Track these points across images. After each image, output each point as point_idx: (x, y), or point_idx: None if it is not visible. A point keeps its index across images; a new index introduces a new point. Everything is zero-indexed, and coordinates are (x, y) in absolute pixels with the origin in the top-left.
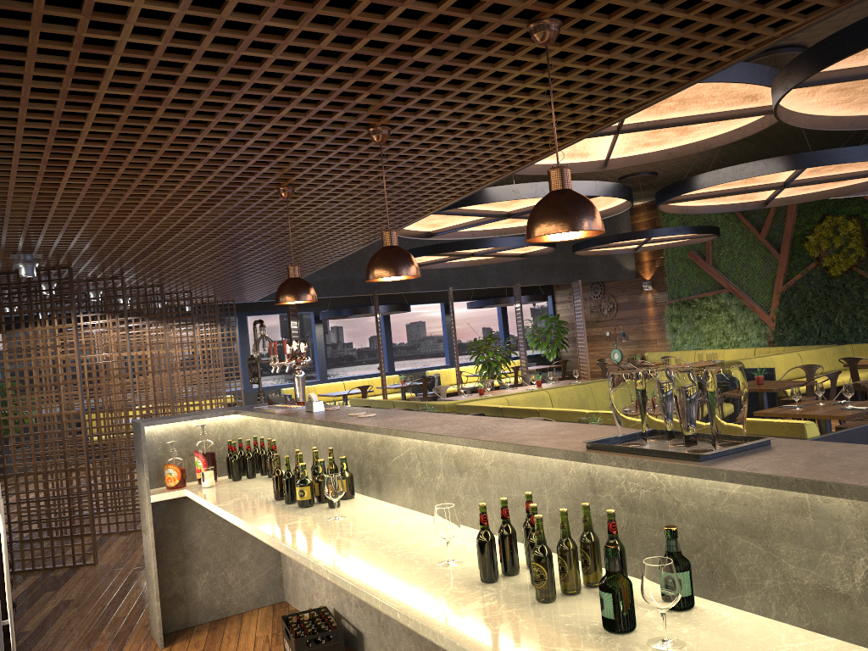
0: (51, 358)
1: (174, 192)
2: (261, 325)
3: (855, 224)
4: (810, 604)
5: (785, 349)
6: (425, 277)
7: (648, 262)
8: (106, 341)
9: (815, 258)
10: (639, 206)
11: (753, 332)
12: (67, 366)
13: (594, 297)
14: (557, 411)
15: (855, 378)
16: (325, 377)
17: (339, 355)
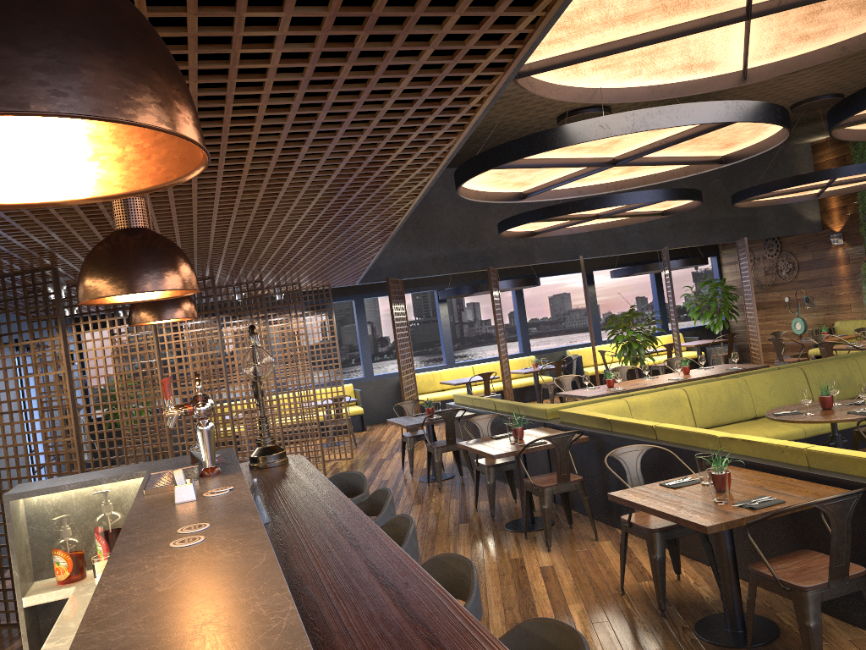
0: (80, 369)
1: None
2: (251, 332)
3: None
4: None
5: None
6: (553, 246)
7: (836, 209)
8: (159, 343)
9: None
10: (823, 141)
11: None
12: (58, 386)
13: (769, 255)
14: (678, 431)
15: None
16: (453, 361)
17: (477, 333)
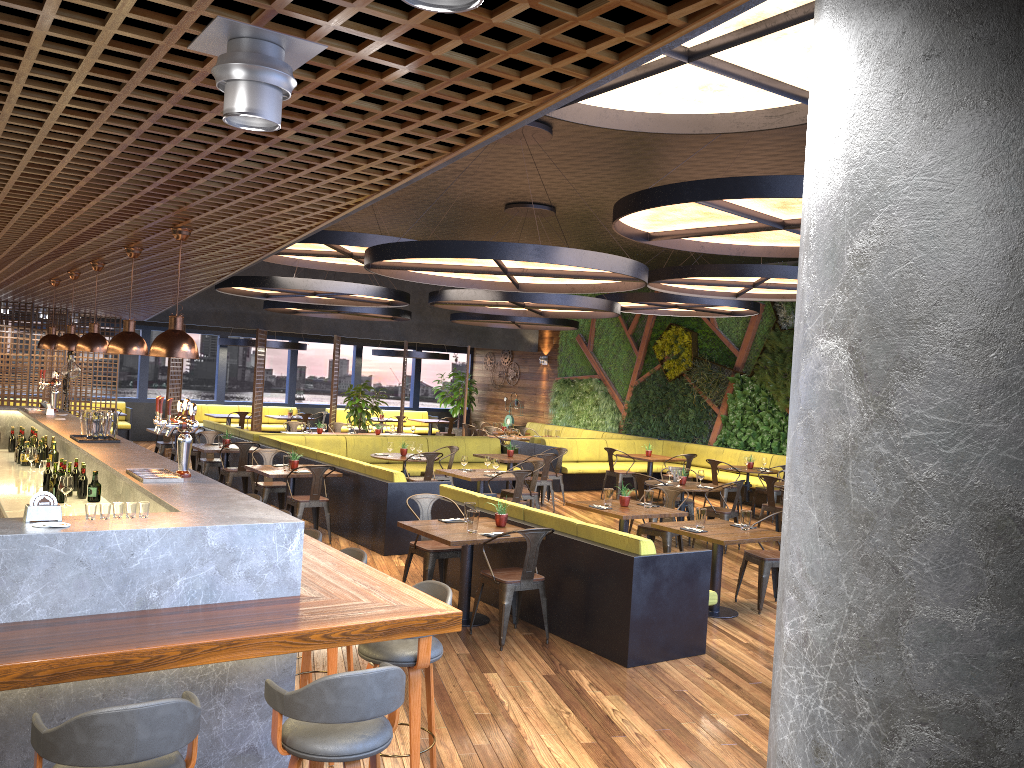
0: None
1: None
2: (71, 353)
3: (690, 336)
4: (117, 499)
5: (622, 437)
6: (318, 321)
7: (548, 338)
8: None
9: (661, 360)
10: None
11: (609, 418)
12: None
13: (504, 362)
14: (304, 449)
15: (611, 465)
16: (223, 399)
17: None
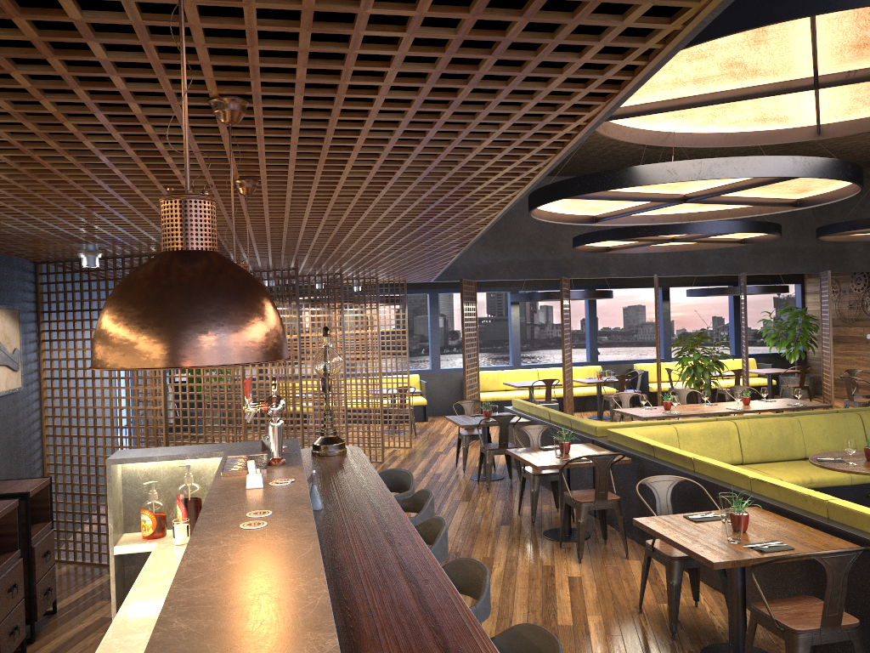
0: None
1: (109, 187)
2: (325, 333)
3: None
4: None
5: None
6: (629, 261)
7: None
8: None
9: None
10: None
11: None
12: None
13: (855, 289)
14: (714, 466)
15: None
16: (519, 363)
17: (547, 336)
